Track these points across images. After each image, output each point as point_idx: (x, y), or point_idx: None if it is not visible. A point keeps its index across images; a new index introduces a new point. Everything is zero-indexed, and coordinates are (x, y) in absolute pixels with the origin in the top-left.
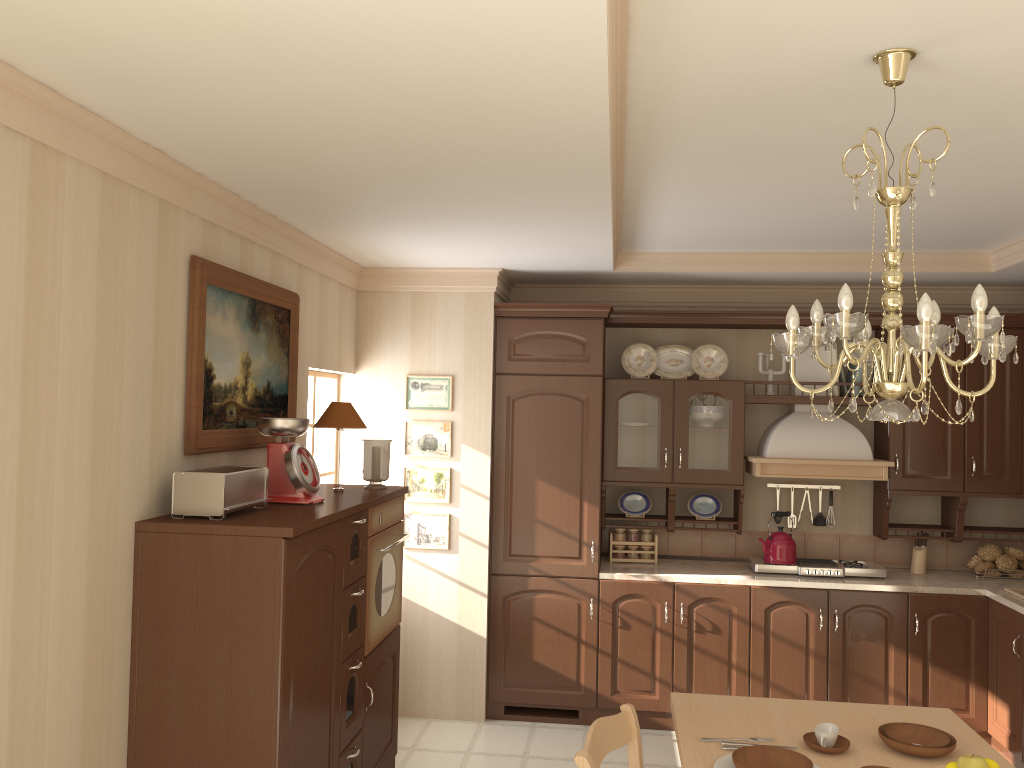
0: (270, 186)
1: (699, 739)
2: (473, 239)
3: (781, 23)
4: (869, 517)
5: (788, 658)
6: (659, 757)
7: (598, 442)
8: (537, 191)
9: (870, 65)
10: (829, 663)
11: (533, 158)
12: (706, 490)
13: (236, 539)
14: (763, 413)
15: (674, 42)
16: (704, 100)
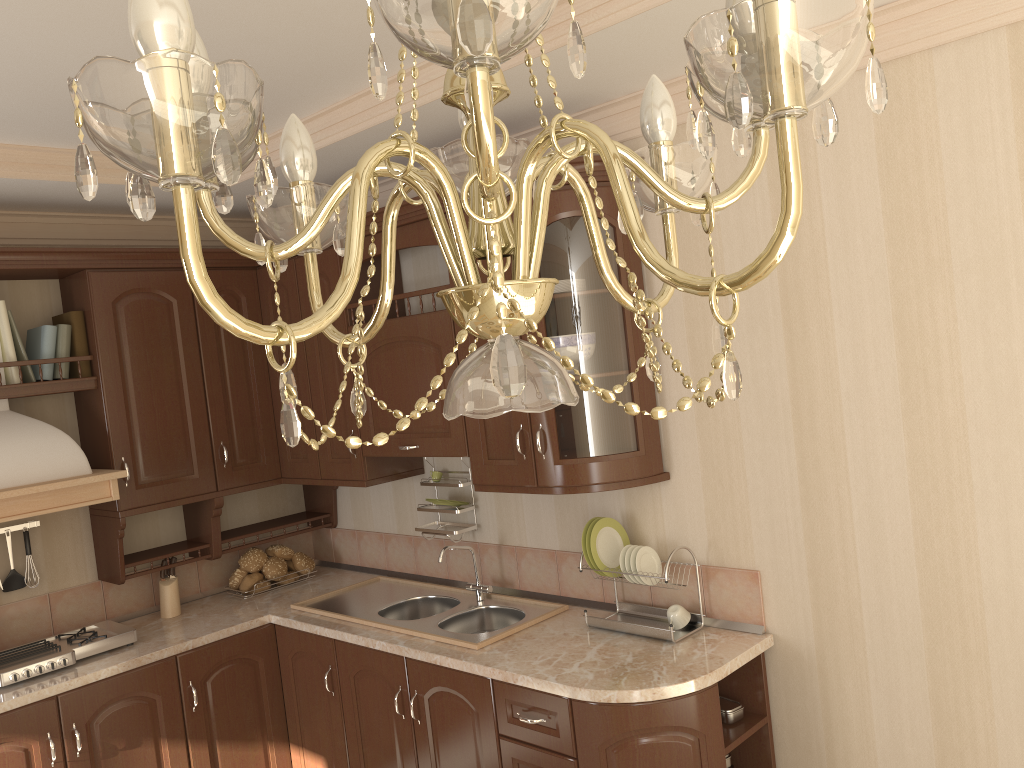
0: None
1: None
2: None
3: None
4: (90, 555)
5: None
6: None
7: None
8: None
9: None
10: None
11: None
12: None
13: None
14: None
15: None
16: None
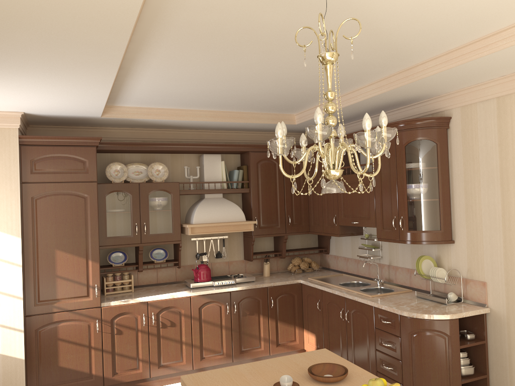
0: None
1: None
2: (8, 87)
3: None
4: (242, 250)
5: (212, 332)
6: None
7: (96, 223)
8: (70, 48)
9: None
10: (232, 330)
11: (77, 17)
12: (158, 245)
13: None
14: (187, 200)
15: None
16: None
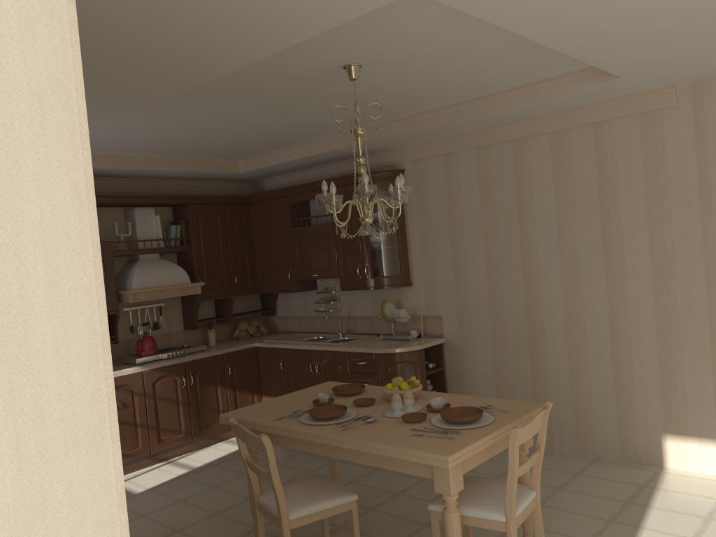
0: None
1: (275, 420)
2: None
3: (340, 44)
4: (181, 319)
5: (168, 410)
6: None
7: None
8: (99, 104)
9: (339, 68)
10: (190, 405)
11: (144, 84)
12: None
13: None
14: (115, 263)
15: None
16: (254, 68)
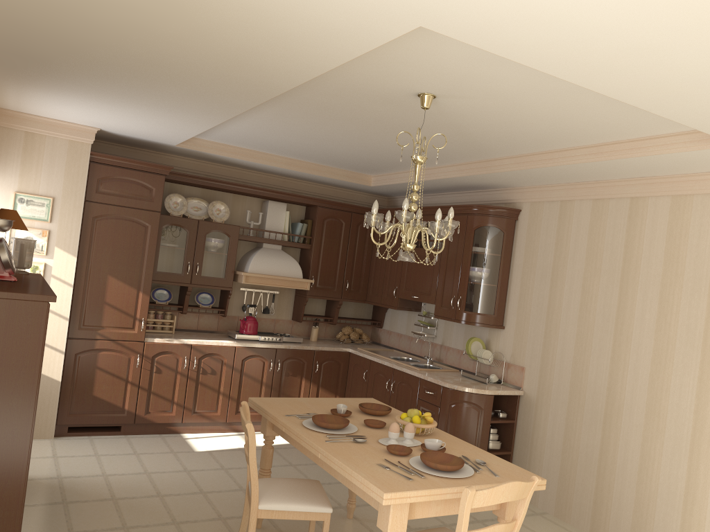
0: (17, 50)
1: (284, 415)
2: (112, 111)
3: (400, 72)
4: (291, 310)
5: (251, 387)
6: (181, 448)
7: (153, 254)
8: (202, 101)
9: (414, 95)
10: (272, 389)
11: (228, 88)
12: (204, 289)
13: (11, 301)
14: (242, 246)
15: (350, 63)
16: (331, 86)
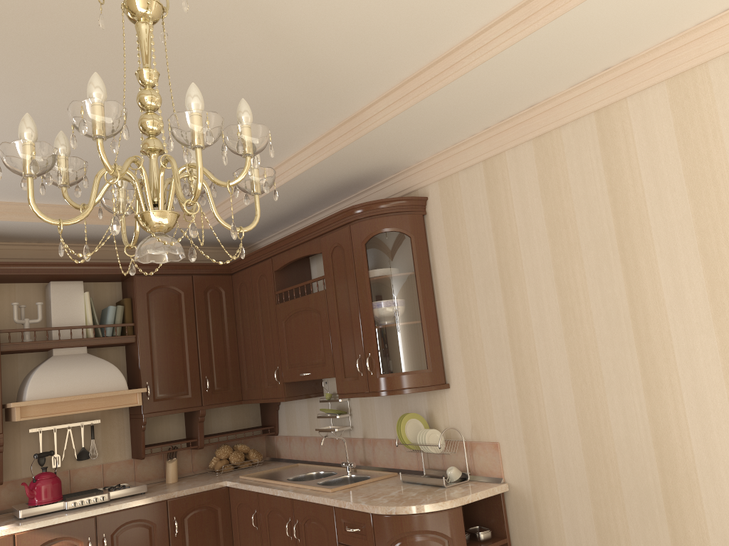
0: None
1: None
2: None
3: None
4: (128, 443)
5: None
6: None
7: None
8: None
9: None
10: None
11: None
12: None
13: None
14: (22, 362)
15: None
16: None
